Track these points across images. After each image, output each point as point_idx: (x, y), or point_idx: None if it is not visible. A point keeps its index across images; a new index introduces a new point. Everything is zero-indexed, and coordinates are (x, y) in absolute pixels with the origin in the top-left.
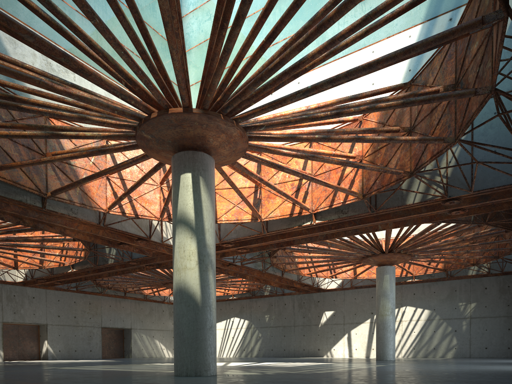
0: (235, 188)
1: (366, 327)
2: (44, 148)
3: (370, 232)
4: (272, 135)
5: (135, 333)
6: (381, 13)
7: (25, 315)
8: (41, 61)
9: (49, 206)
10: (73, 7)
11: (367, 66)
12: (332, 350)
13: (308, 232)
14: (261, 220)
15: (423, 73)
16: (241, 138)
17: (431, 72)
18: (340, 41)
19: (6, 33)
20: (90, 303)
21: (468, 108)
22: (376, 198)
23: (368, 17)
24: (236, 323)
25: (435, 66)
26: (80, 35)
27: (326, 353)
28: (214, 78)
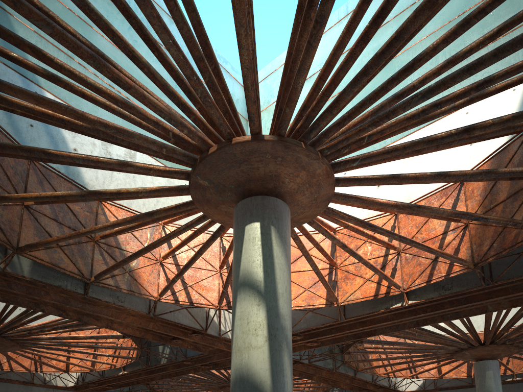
0: (311, 260)
1: None
2: None
3: (477, 314)
4: (367, 176)
5: None
6: None
7: None
8: (100, 150)
9: (92, 292)
10: (139, 105)
11: None
12: None
13: (396, 317)
14: (337, 304)
15: None
16: (326, 178)
17: None
18: (477, 19)
19: (32, 55)
20: None
21: None
22: (490, 268)
23: None
24: None
25: None
26: (120, 42)
27: None
28: (297, 78)
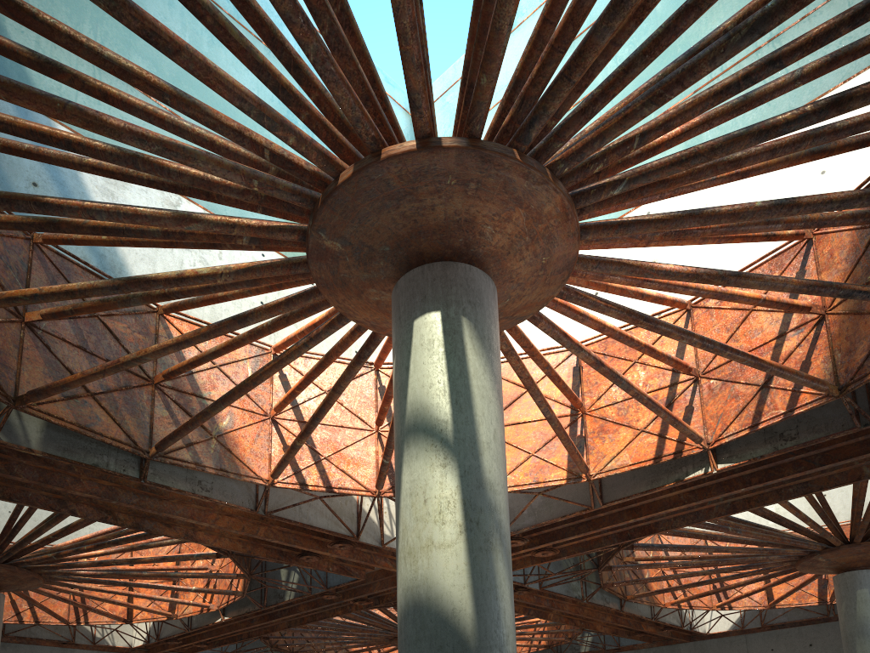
0: (538, 394)
1: None
2: (152, 368)
3: (843, 484)
4: (641, 216)
5: None
6: None
7: None
8: None
9: (155, 475)
10: None
11: None
12: None
13: (695, 497)
14: (589, 479)
15: None
16: (563, 222)
17: None
18: None
19: None
20: None
21: None
22: None
23: None
24: None
25: None
26: None
27: None
28: (501, 6)
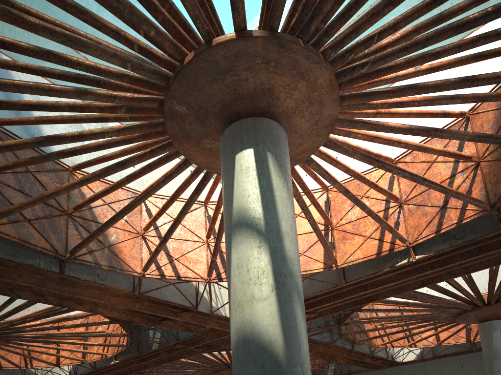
0: (308, 212)
1: None
2: (66, 204)
3: (489, 267)
4: (378, 89)
5: None
6: None
7: None
8: None
9: (69, 271)
10: None
11: None
12: None
13: (400, 277)
14: (337, 267)
15: None
16: (330, 91)
17: None
18: None
19: None
20: None
21: None
22: None
23: None
24: None
25: None
26: None
27: None
28: None
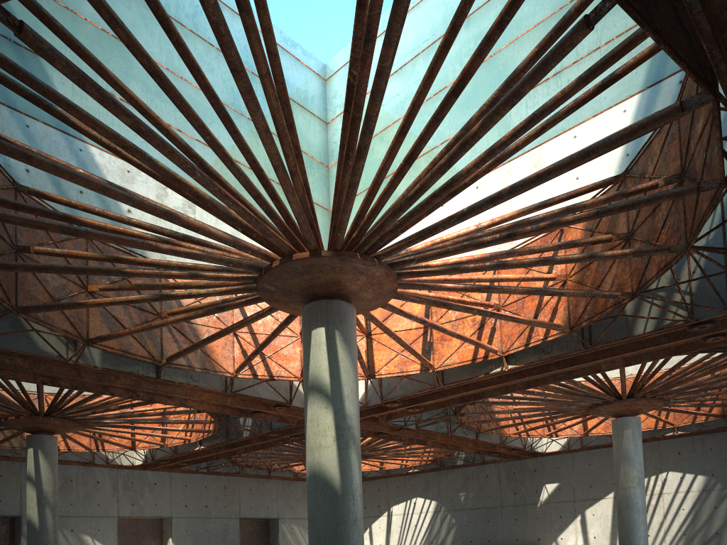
0: (391, 334)
1: (608, 505)
2: (159, 306)
3: (589, 374)
4: (428, 269)
5: (283, 524)
6: (551, 110)
7: (145, 507)
8: None
9: (165, 375)
10: (193, 137)
11: (535, 177)
12: (558, 540)
13: (501, 380)
14: (433, 370)
15: (639, 160)
16: (386, 277)
17: (649, 159)
18: (501, 149)
19: None
20: (225, 487)
21: (698, 205)
22: (590, 330)
23: (533, 117)
24: (419, 505)
25: (654, 151)
26: (185, 187)
27: (550, 544)
28: (342, 215)
